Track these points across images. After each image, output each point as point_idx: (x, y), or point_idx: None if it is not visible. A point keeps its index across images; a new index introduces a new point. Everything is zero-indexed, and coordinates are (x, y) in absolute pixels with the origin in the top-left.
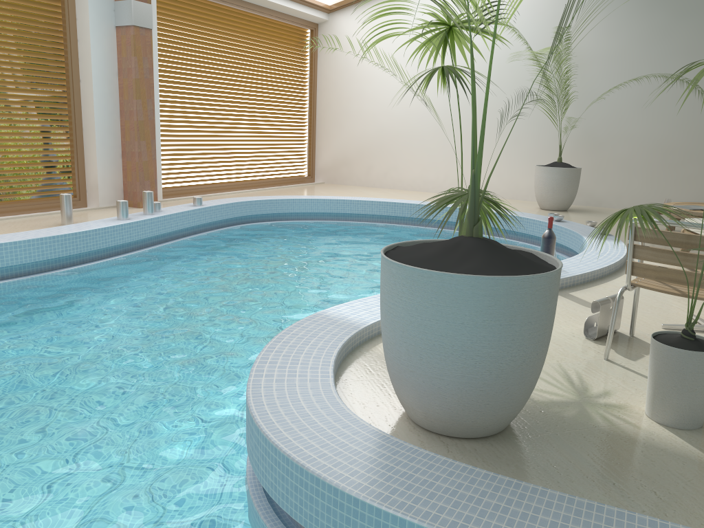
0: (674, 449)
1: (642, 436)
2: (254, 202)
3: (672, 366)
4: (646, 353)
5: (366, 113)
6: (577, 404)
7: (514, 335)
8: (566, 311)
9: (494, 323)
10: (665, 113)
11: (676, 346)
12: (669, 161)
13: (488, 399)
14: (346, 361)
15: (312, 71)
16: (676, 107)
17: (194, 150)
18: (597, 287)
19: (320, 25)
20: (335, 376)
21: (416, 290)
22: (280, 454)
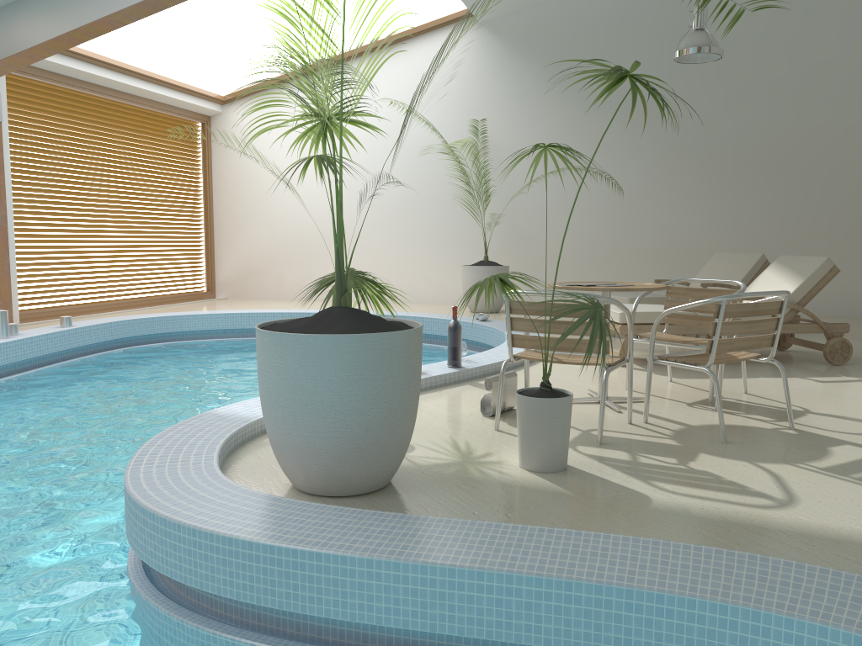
0: (534, 486)
1: (510, 480)
2: (138, 320)
3: (531, 415)
4: None
5: (273, 215)
6: (459, 464)
7: (378, 388)
8: (471, 397)
9: (358, 377)
10: (588, 206)
11: (535, 396)
12: (596, 256)
13: (361, 452)
14: (235, 452)
15: (206, 169)
16: (597, 200)
17: (59, 263)
18: None
19: (213, 117)
20: (223, 464)
21: (286, 354)
22: (158, 518)
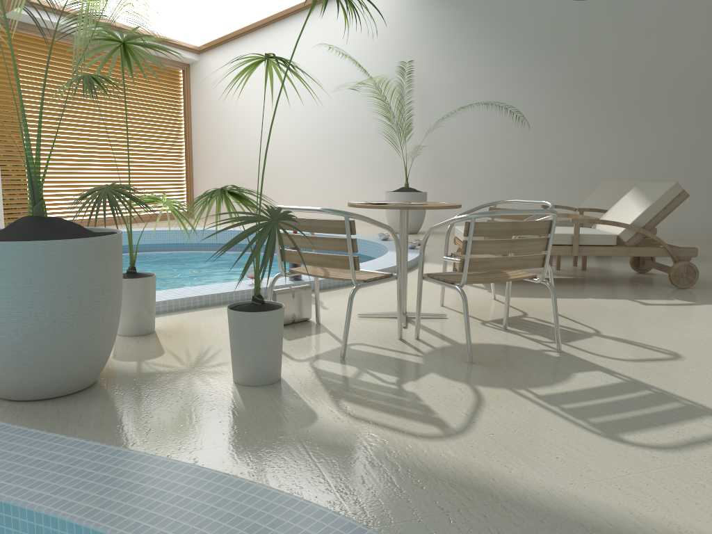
0: (218, 400)
1: (204, 392)
2: None
3: (234, 328)
4: (310, 335)
5: (239, 148)
6: (180, 373)
7: (34, 296)
8: None
9: (10, 285)
10: (503, 138)
11: (241, 310)
12: (510, 184)
13: (24, 359)
14: None
15: (185, 109)
16: (512, 133)
17: (49, 187)
18: (347, 289)
19: (192, 65)
20: None
21: None
22: None
